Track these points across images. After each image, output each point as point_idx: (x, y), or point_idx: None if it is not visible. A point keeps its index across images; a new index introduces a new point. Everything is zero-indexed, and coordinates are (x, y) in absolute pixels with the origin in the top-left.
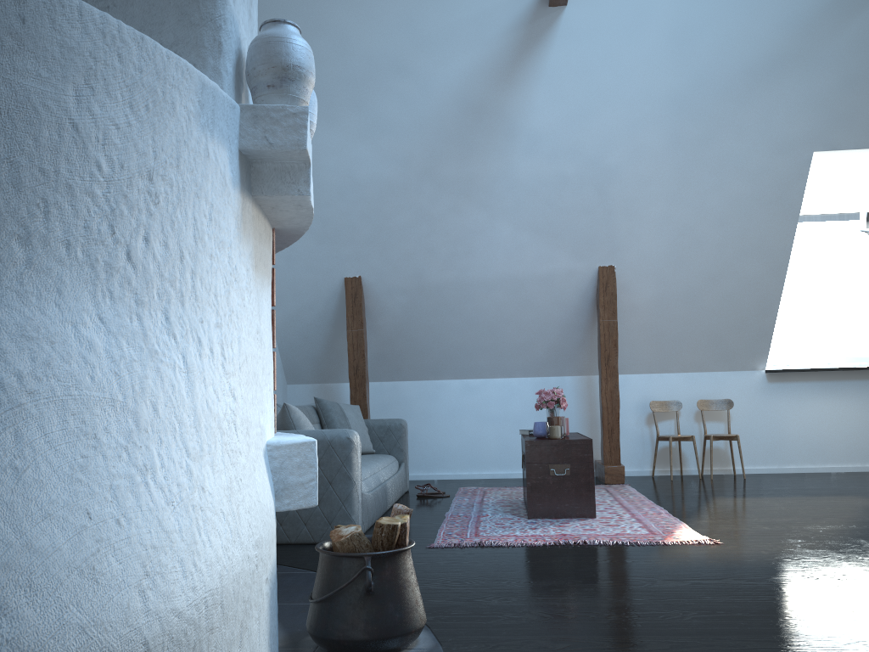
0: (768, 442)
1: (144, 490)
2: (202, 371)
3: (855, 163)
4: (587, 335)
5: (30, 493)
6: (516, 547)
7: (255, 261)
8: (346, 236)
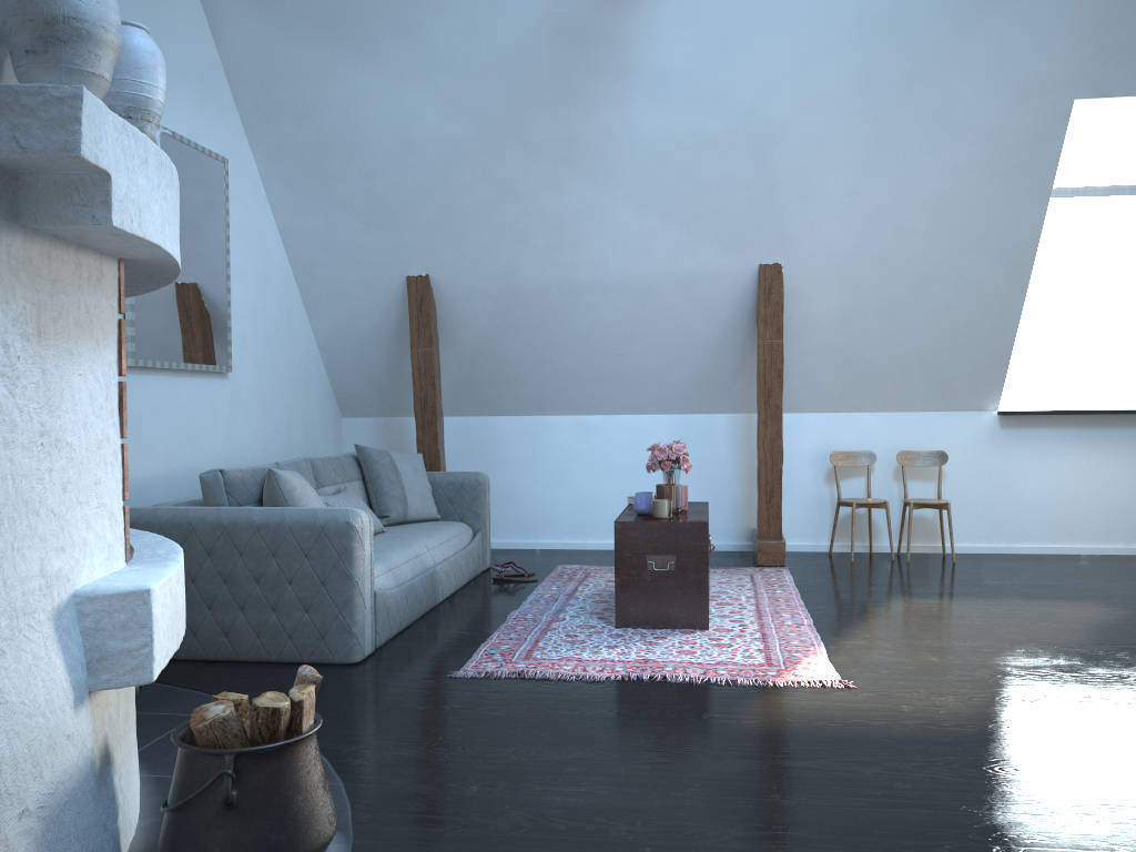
0: (995, 511)
1: None
2: None
3: None
4: (746, 359)
5: None
6: (567, 681)
7: (38, 325)
8: (404, 219)
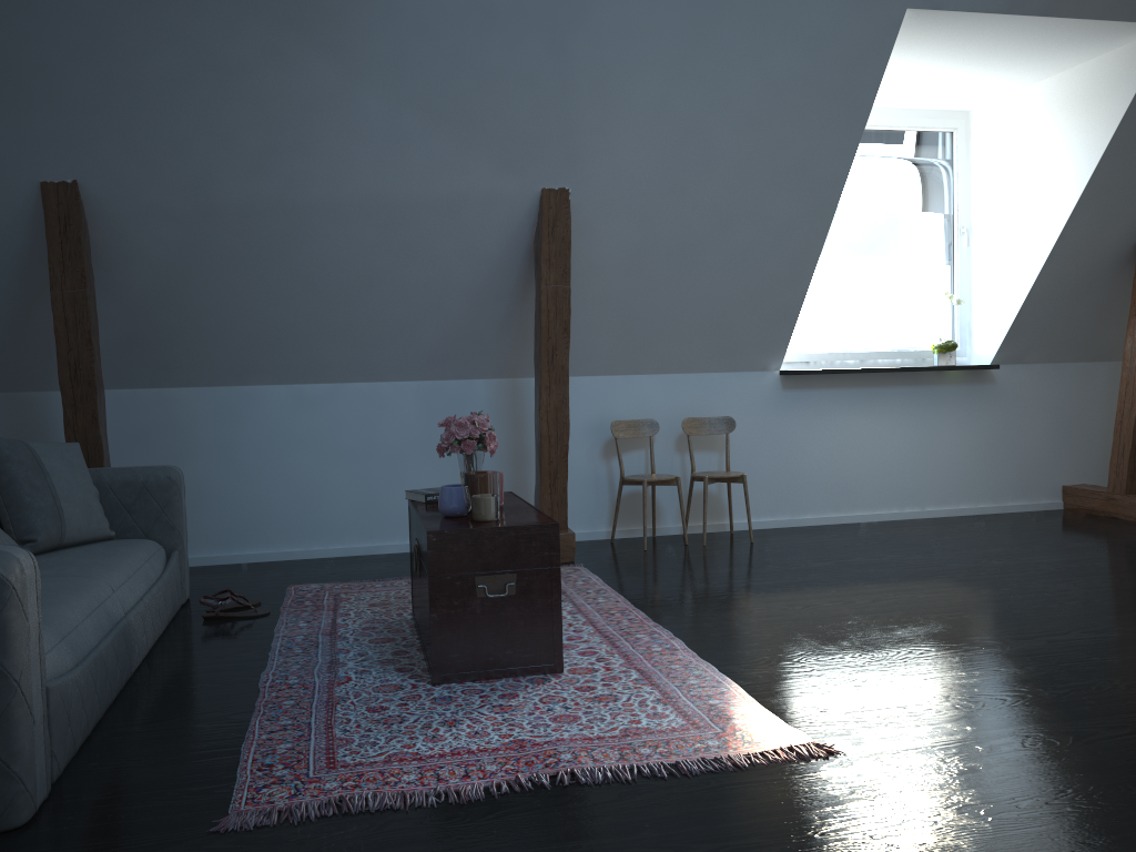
0: (779, 481)
1: None
2: None
3: (951, 41)
4: (515, 311)
5: None
6: (426, 808)
7: None
8: (38, 92)
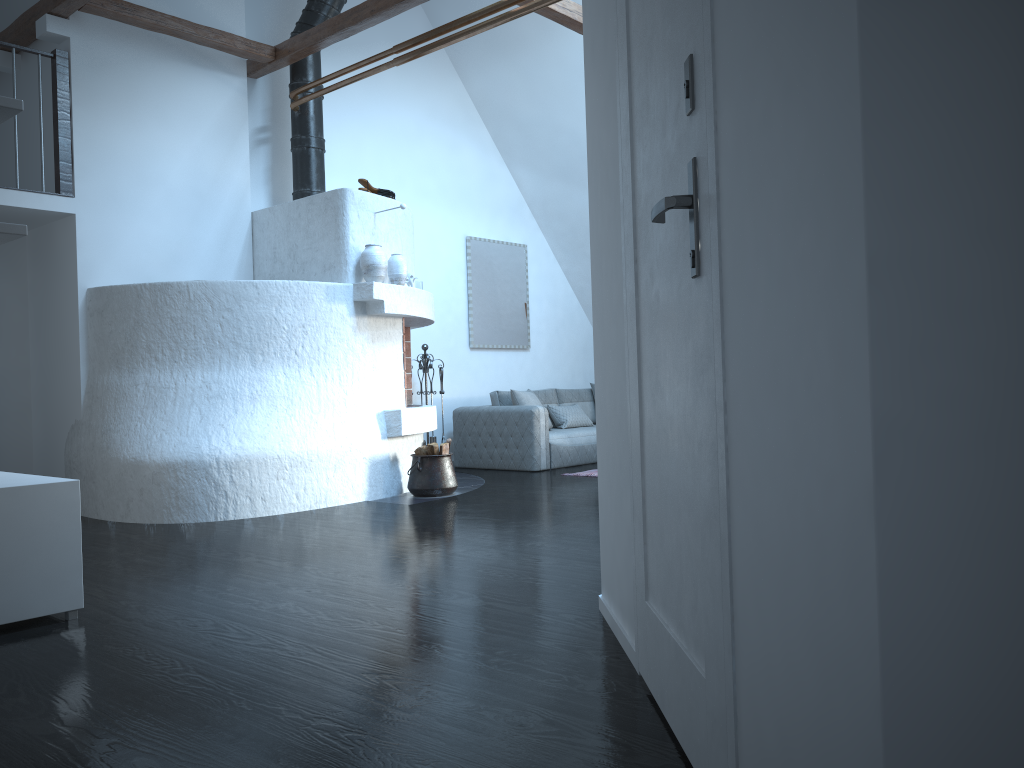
0: None
1: (289, 420)
2: (326, 386)
3: None
4: None
5: (254, 419)
6: None
7: (372, 339)
8: None
